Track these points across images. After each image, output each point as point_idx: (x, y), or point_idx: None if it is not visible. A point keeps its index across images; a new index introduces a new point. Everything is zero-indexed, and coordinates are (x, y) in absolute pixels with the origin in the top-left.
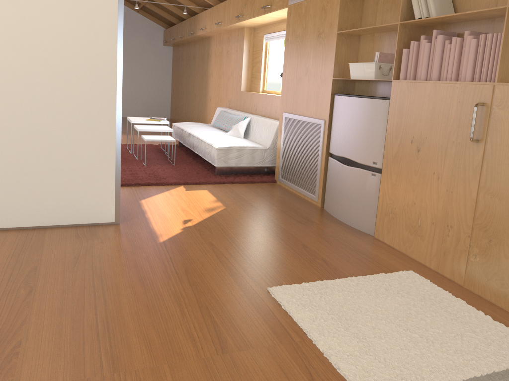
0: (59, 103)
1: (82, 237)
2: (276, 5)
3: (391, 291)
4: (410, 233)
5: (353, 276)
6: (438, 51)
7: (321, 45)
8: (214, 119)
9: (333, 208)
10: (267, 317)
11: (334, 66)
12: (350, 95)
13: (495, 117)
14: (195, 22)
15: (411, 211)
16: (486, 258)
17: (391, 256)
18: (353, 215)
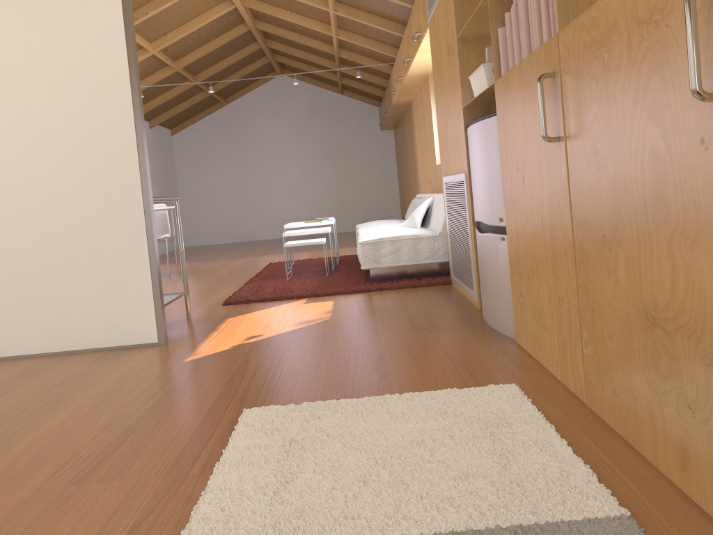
0: (75, 195)
1: (101, 360)
2: (422, 30)
3: (433, 412)
4: (537, 325)
5: (402, 393)
6: (521, 14)
7: (450, 64)
8: None
9: (482, 305)
10: (194, 444)
11: (462, 89)
12: (469, 123)
13: (565, 90)
14: (390, 87)
15: (532, 286)
16: (595, 344)
17: (509, 365)
18: (495, 311)
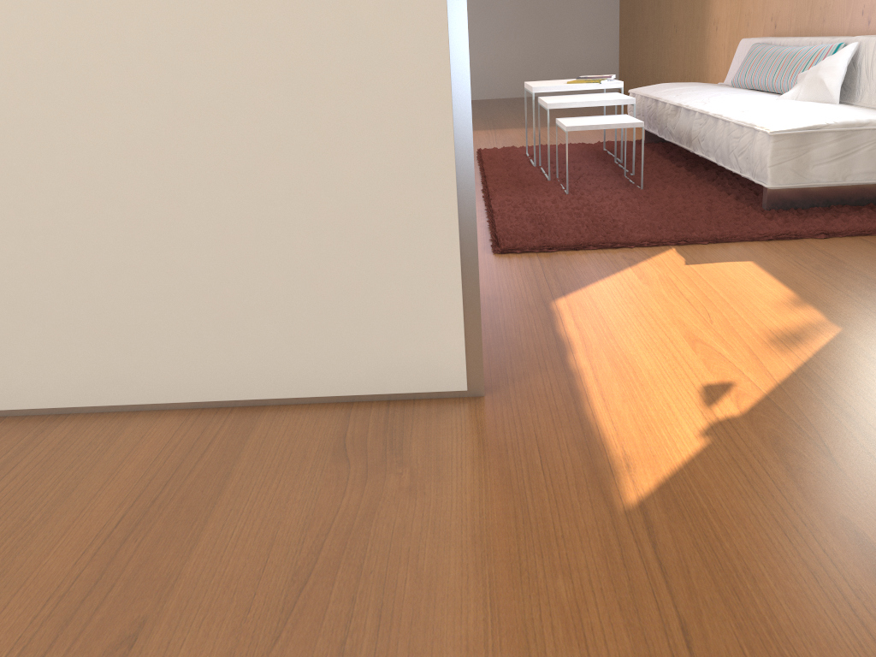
0: None
1: (353, 456)
2: None
3: None
4: None
5: None
6: None
7: None
8: (735, 69)
9: None
10: None
11: None
12: None
13: None
14: None
15: None
16: None
17: None
18: None
